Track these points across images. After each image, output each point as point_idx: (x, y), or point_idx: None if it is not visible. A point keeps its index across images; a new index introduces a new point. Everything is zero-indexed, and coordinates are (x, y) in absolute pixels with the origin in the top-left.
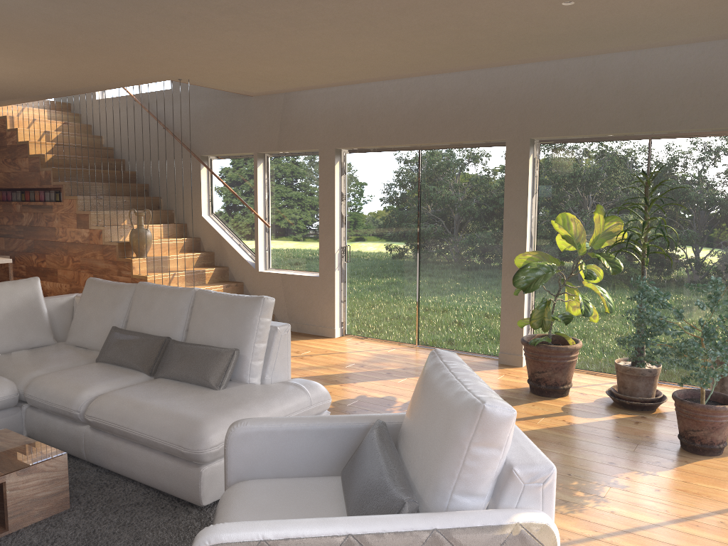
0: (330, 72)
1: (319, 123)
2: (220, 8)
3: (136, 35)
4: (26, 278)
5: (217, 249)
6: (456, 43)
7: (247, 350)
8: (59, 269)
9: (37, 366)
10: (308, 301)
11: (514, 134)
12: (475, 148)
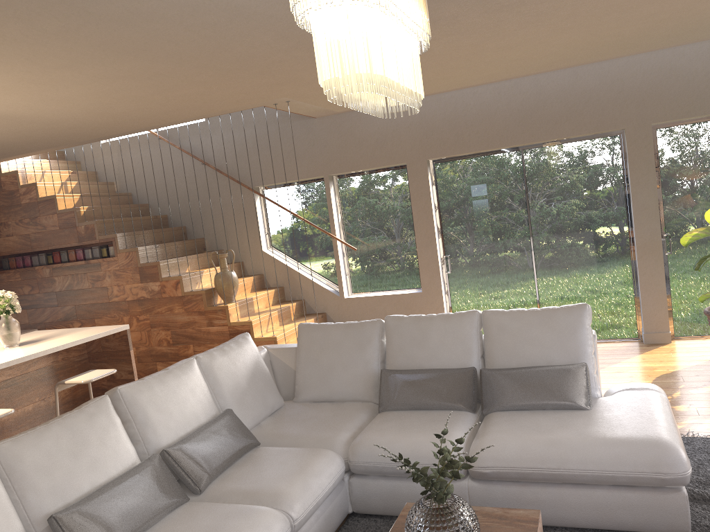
0: (458, 79)
1: (404, 136)
2: (492, 7)
3: None
4: None
5: (288, 283)
6: (637, 33)
7: (587, 362)
8: None
9: (331, 429)
10: None
11: (633, 122)
12: (585, 141)
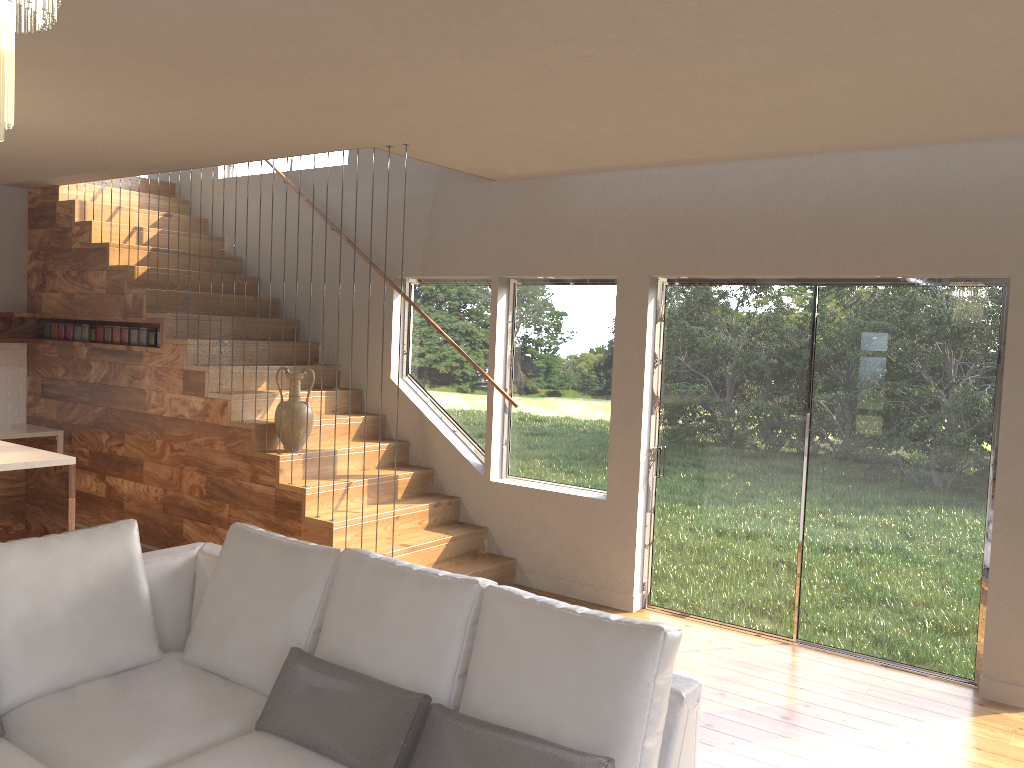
0: (683, 140)
1: (620, 230)
2: None
3: (366, 49)
4: (89, 470)
5: (416, 437)
6: (1004, 83)
7: (627, 757)
8: (146, 461)
9: (133, 741)
10: (583, 542)
11: None
12: (934, 286)
